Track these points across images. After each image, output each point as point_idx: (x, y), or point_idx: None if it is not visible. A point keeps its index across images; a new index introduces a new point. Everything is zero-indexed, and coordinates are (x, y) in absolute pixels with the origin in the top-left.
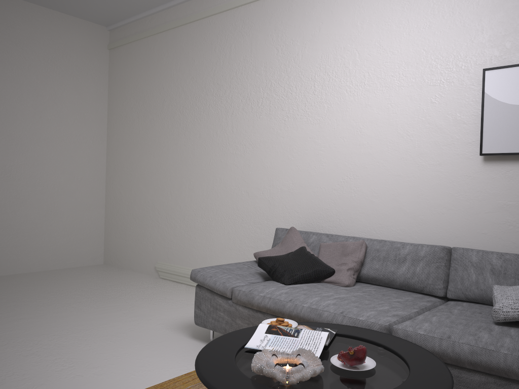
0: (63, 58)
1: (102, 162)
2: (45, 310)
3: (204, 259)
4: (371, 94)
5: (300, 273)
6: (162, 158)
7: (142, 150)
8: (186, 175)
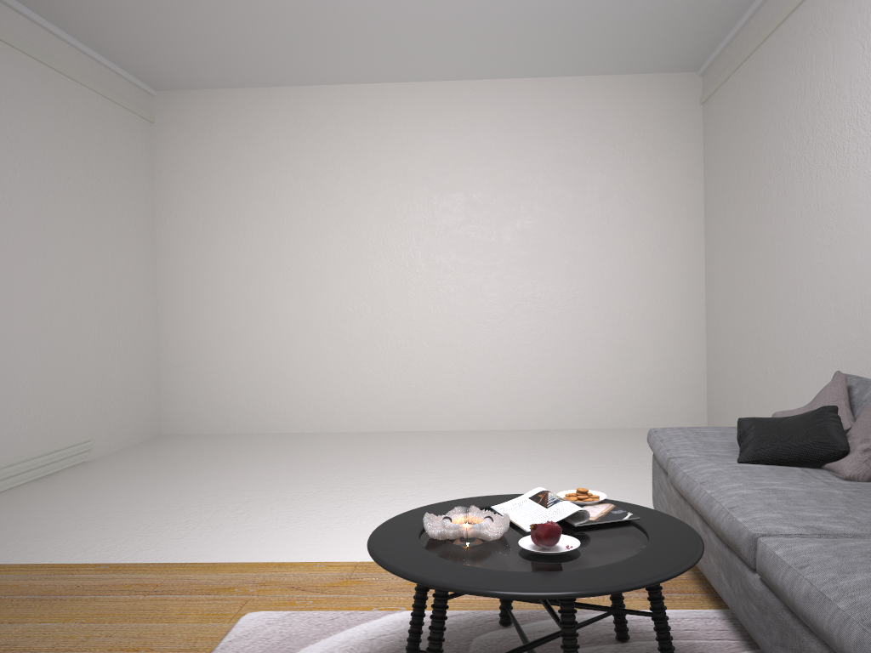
0: (634, 136)
1: (698, 274)
2: (553, 469)
3: None
4: None
5: (771, 447)
6: (751, 262)
7: (733, 252)
8: (774, 287)
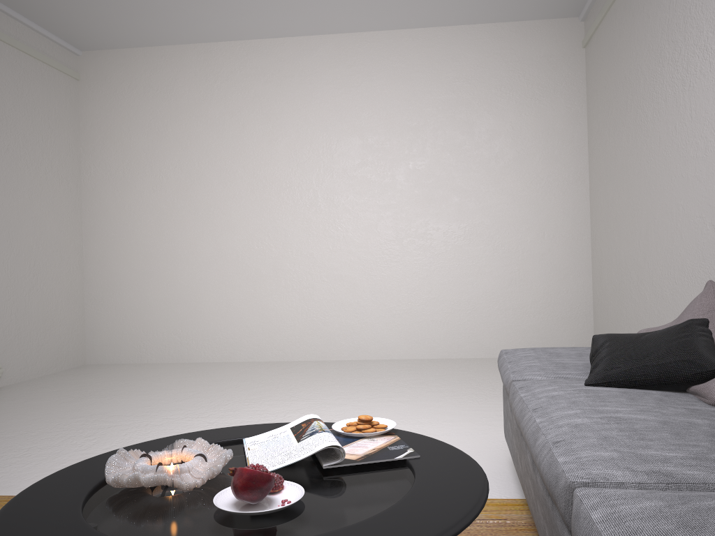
0: (520, 79)
1: (584, 209)
2: (428, 396)
3: None
4: None
5: (625, 366)
6: (630, 189)
7: (614, 182)
8: (650, 210)
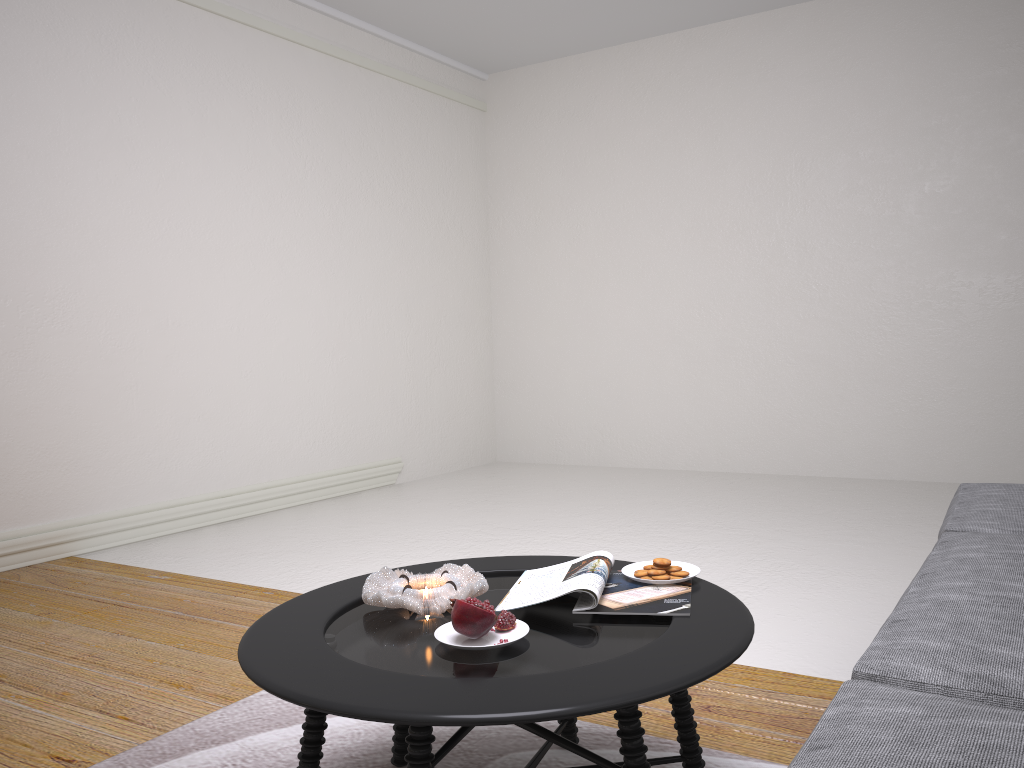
0: None
1: None
2: (911, 540)
3: None
4: None
5: None
6: None
7: None
8: None
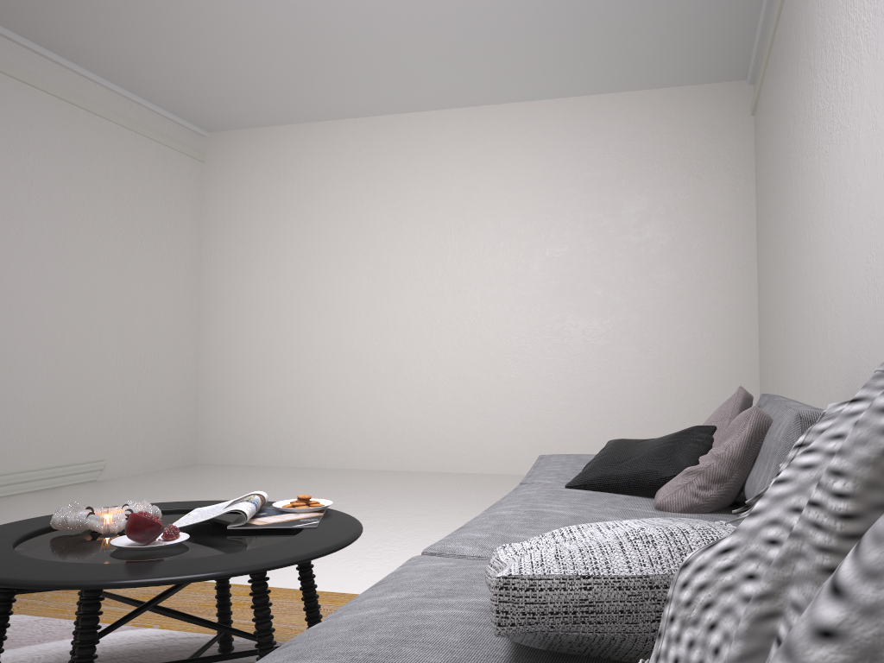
0: (675, 154)
1: (750, 306)
2: None
3: None
4: (879, 19)
5: (603, 469)
6: (776, 283)
7: (768, 275)
8: (785, 308)
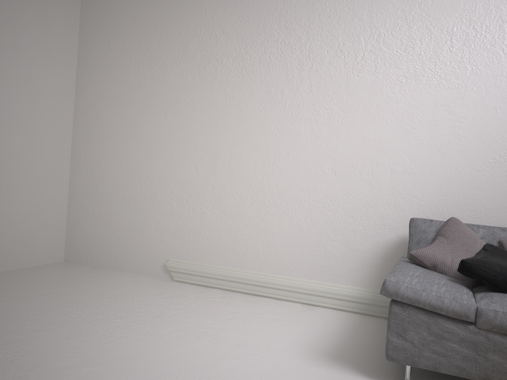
0: None
1: (68, 121)
2: (84, 346)
3: (253, 256)
4: None
5: None
6: (182, 121)
7: (144, 108)
8: (226, 145)
